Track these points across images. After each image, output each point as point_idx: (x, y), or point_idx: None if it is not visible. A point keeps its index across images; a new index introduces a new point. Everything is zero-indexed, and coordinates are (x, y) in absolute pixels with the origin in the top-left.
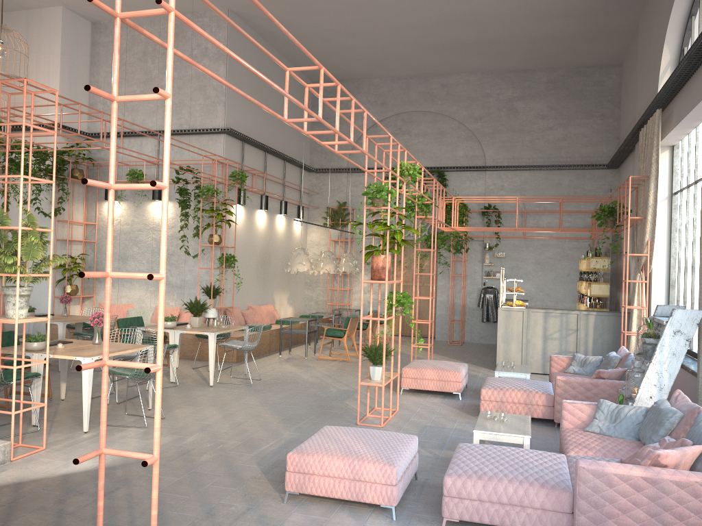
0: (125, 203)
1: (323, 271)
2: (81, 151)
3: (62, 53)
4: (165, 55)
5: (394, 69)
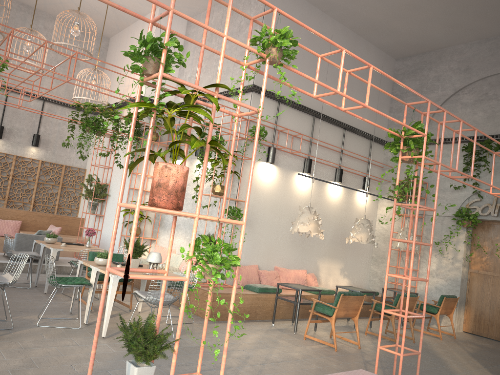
0: None
1: (353, 240)
2: None
3: None
4: (223, 31)
5: (476, 27)
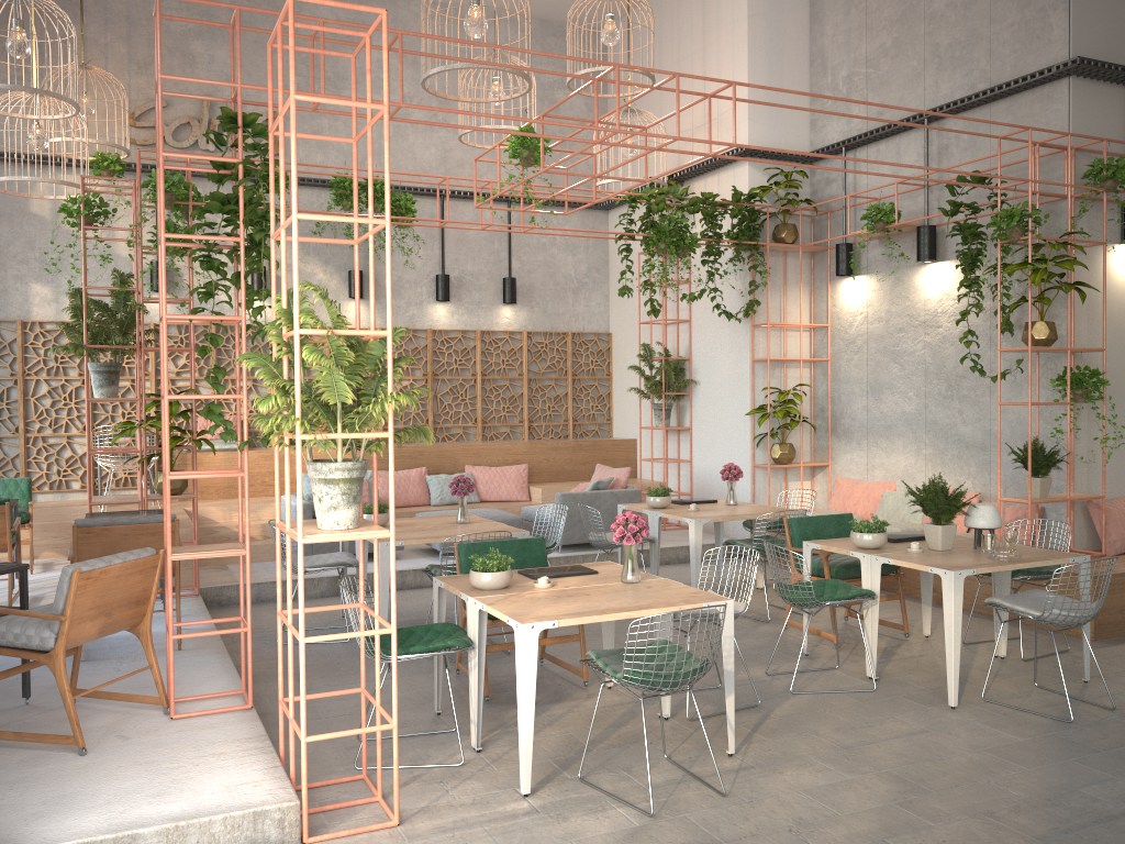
0: (874, 278)
1: None
2: (797, 191)
3: (751, 14)
4: None
5: None
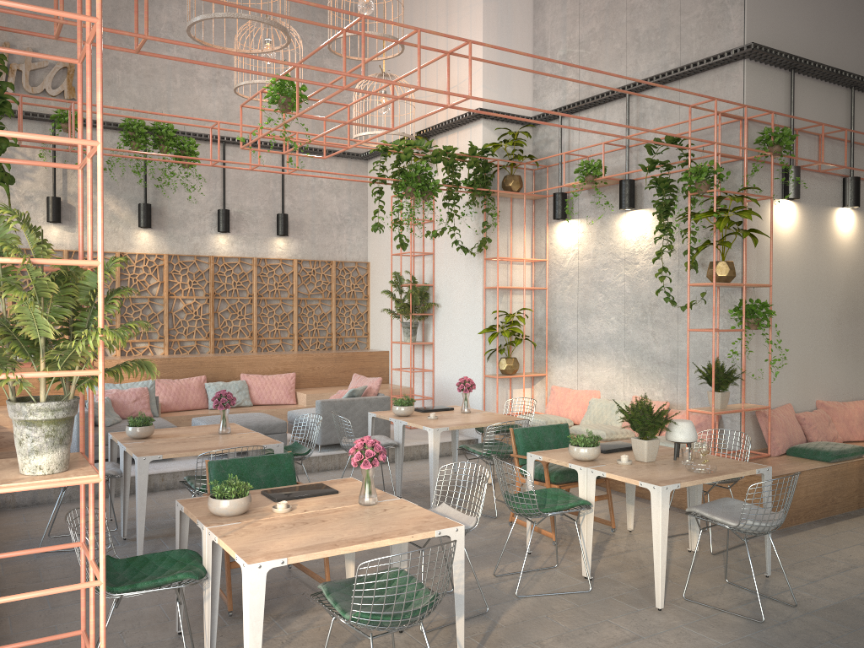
0: (584, 222)
1: None
2: (522, 148)
3: None
4: None
5: None
